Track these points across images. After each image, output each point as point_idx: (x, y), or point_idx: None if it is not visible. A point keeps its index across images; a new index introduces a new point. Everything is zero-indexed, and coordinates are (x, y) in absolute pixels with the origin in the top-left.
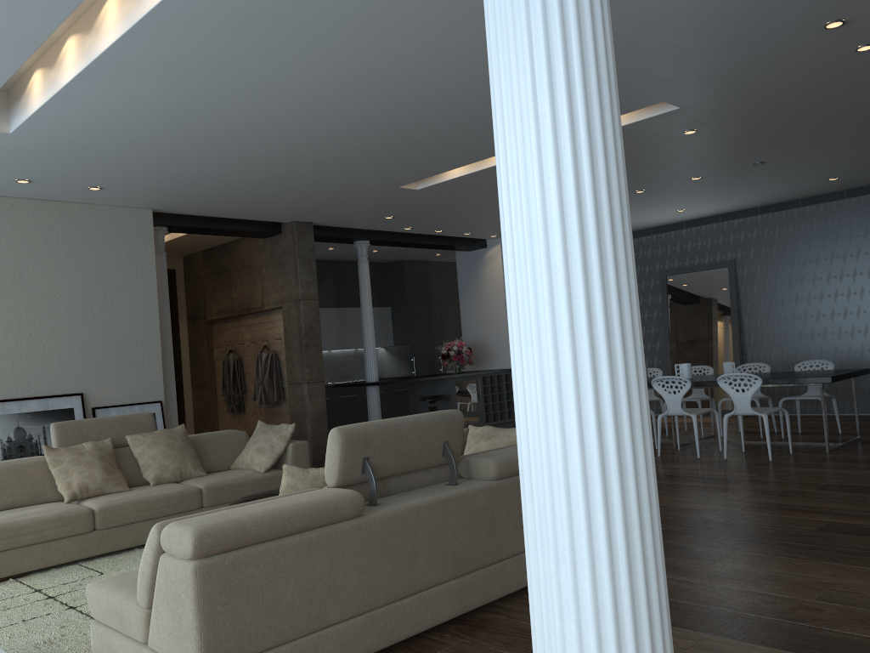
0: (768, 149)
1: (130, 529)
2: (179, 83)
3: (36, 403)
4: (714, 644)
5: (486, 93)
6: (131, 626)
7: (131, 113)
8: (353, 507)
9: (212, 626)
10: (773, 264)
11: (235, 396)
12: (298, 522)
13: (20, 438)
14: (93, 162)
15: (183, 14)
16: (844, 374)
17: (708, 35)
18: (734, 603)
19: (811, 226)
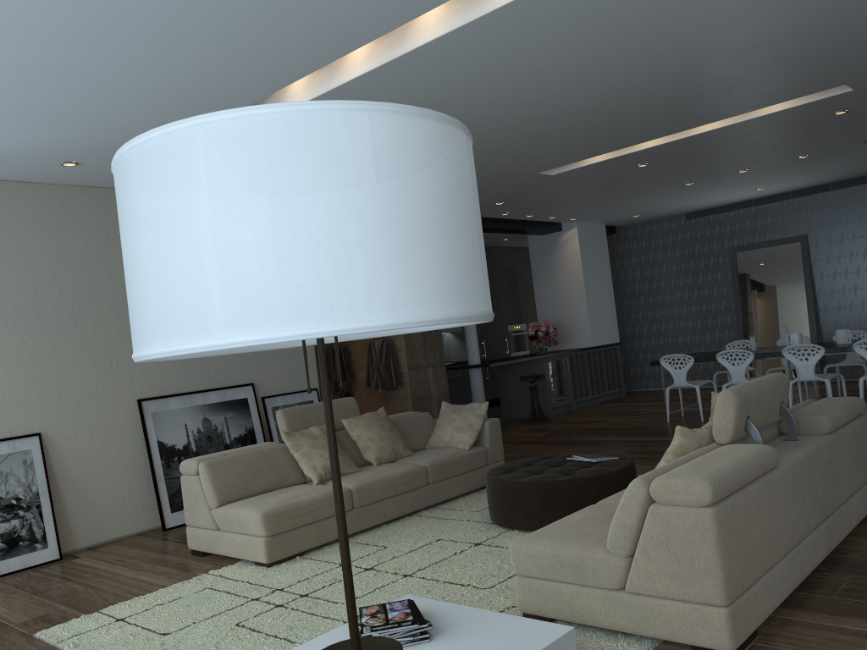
0: None
1: (378, 506)
2: (449, 77)
3: (217, 394)
4: None
5: (704, 80)
6: (596, 575)
7: None
8: (775, 458)
9: (728, 564)
10: (846, 237)
11: (344, 384)
12: (754, 472)
13: (208, 428)
14: None
15: (520, 12)
16: None
17: None
18: None
19: None
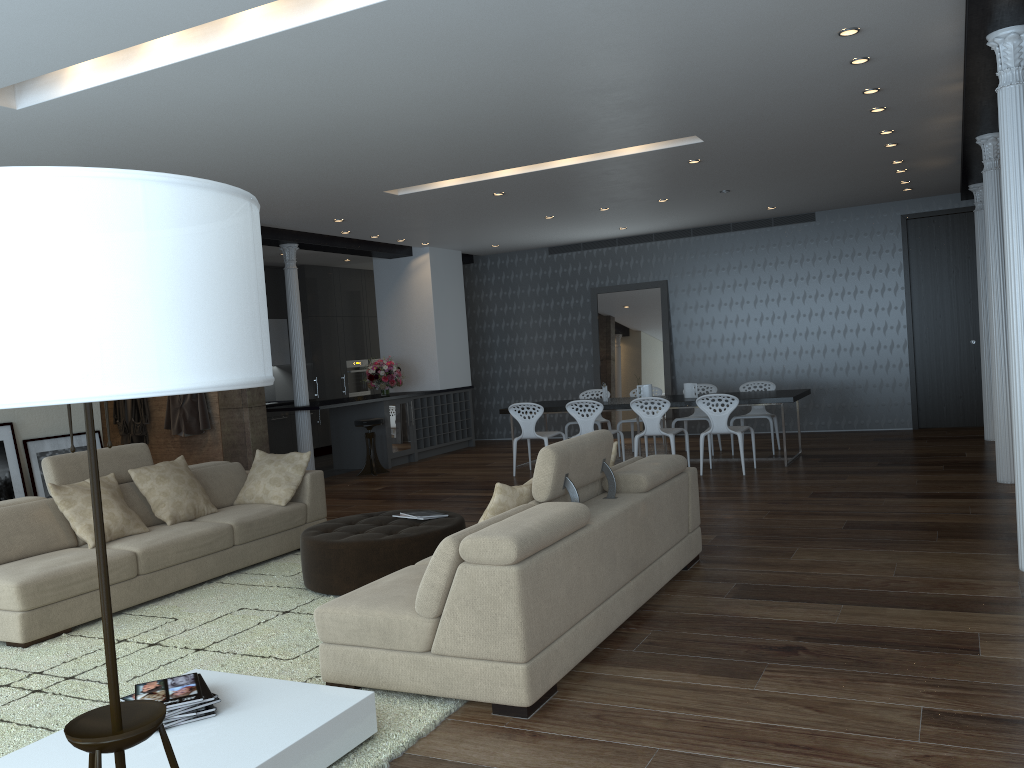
0: (742, 180)
1: (171, 572)
2: (275, 80)
3: None
4: (854, 610)
5: (556, 115)
6: (403, 638)
7: (186, 102)
8: (586, 516)
9: (529, 621)
10: (704, 287)
11: (137, 425)
12: (563, 530)
13: None
14: (76, 146)
15: (355, 24)
16: (799, 394)
17: (776, 89)
18: (838, 583)
19: (741, 251)
